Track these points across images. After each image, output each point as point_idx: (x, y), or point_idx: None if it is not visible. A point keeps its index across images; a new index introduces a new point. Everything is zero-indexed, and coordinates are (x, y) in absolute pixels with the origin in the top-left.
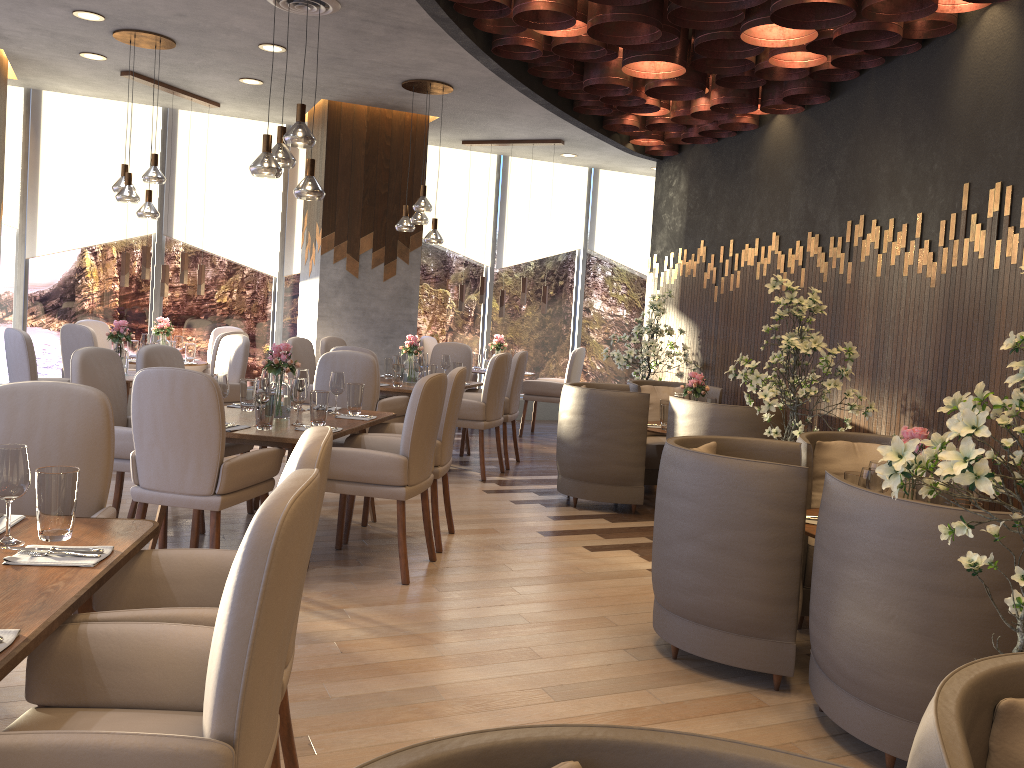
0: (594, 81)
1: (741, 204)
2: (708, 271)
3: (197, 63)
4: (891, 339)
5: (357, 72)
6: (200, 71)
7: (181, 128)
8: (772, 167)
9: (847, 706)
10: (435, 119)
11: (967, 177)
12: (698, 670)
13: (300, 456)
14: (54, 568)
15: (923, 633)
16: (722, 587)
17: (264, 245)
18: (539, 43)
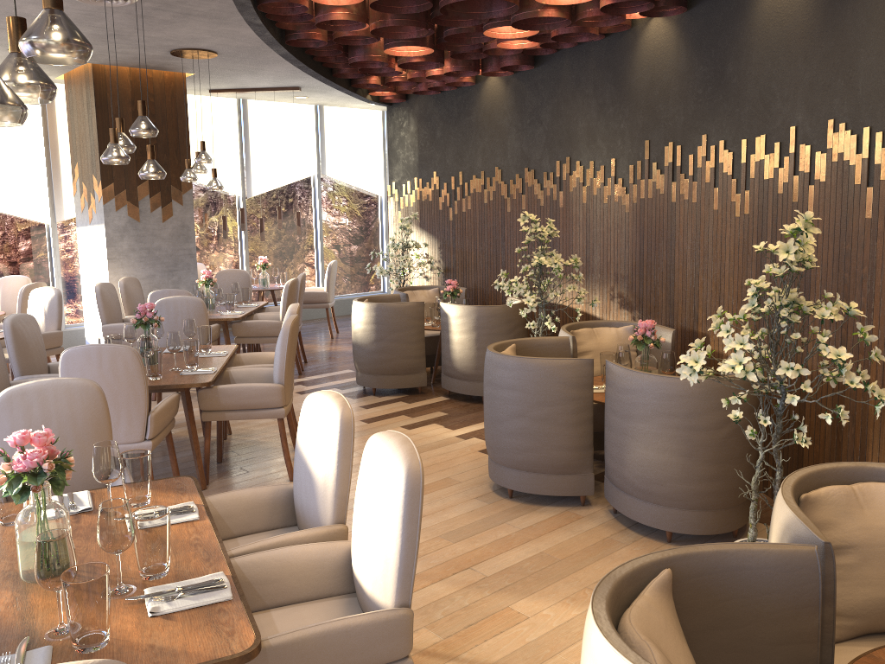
0: (360, 59)
1: (466, 144)
2: (442, 196)
3: None
4: (598, 248)
5: (131, 44)
6: None
7: None
8: (490, 116)
9: (640, 507)
10: (190, 75)
11: (647, 136)
12: (529, 502)
13: (340, 418)
14: (174, 526)
15: (686, 456)
16: (545, 445)
17: (33, 196)
18: (325, 36)
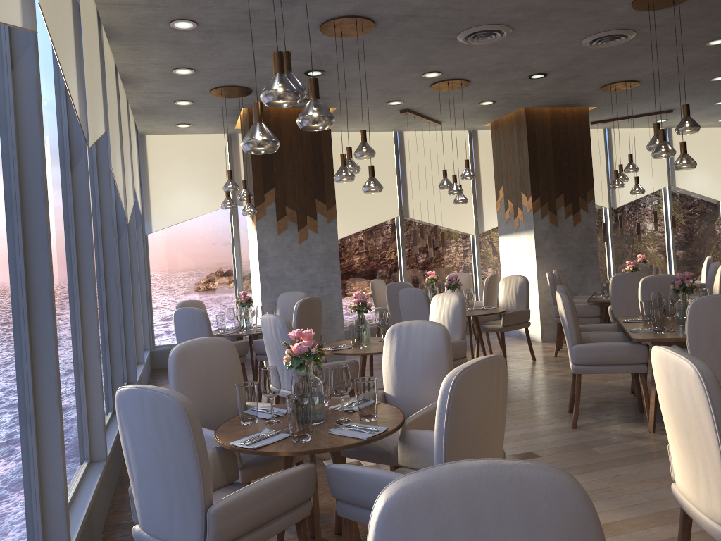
0: None
1: None
2: None
3: (464, 96)
4: None
5: (577, 83)
6: (458, 101)
7: (406, 143)
8: None
9: None
10: (591, 109)
11: None
12: None
13: None
14: None
15: None
16: None
17: (464, 214)
18: None
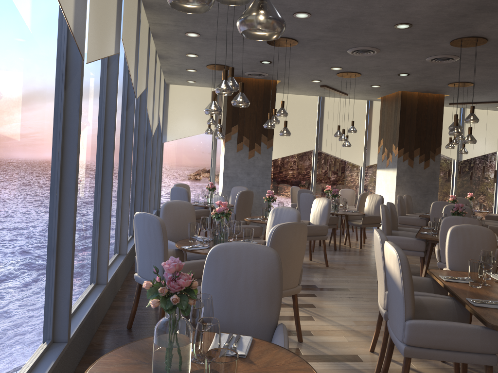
0: None
1: None
2: None
3: (359, 81)
4: None
5: (431, 80)
6: (356, 83)
7: (325, 104)
8: None
9: None
10: (446, 95)
11: None
12: None
13: None
14: None
15: None
16: None
17: (357, 153)
18: None
